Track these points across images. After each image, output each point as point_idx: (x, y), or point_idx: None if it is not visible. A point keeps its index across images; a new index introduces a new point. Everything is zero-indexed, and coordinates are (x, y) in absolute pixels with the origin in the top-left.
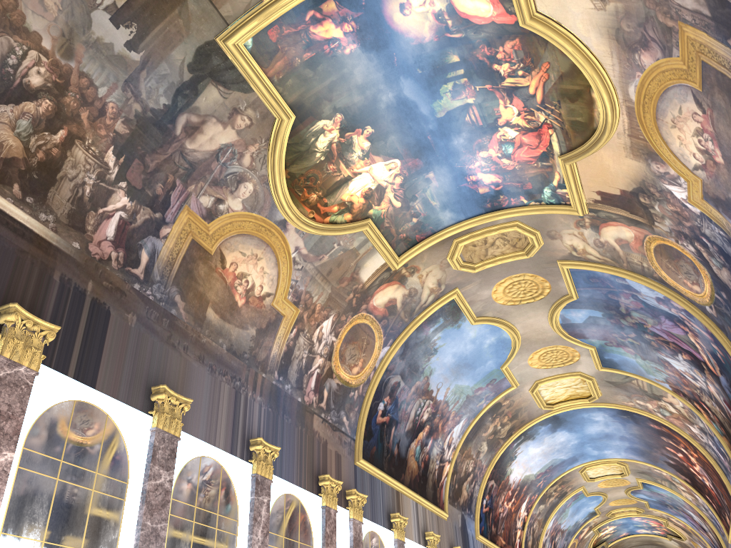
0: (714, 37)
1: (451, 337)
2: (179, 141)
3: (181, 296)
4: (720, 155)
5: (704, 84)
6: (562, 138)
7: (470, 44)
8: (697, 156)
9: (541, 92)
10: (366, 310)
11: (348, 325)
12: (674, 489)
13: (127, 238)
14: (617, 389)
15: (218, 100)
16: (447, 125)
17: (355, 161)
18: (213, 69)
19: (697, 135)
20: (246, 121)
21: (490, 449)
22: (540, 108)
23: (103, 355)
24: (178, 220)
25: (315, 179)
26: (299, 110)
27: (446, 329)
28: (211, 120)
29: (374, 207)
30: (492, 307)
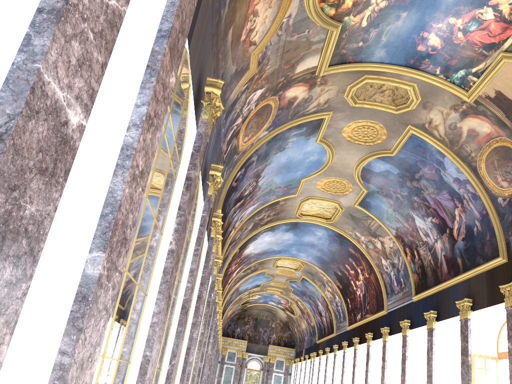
0: None
1: (297, 145)
2: None
3: (229, 1)
4: None
5: None
6: None
7: None
8: None
9: None
10: (279, 97)
11: (265, 101)
12: (321, 288)
13: None
14: (351, 221)
15: None
16: None
17: None
18: None
19: None
20: None
21: (251, 229)
22: None
23: (197, 18)
24: None
25: None
26: None
27: (301, 137)
28: None
29: (351, 16)
30: (336, 136)
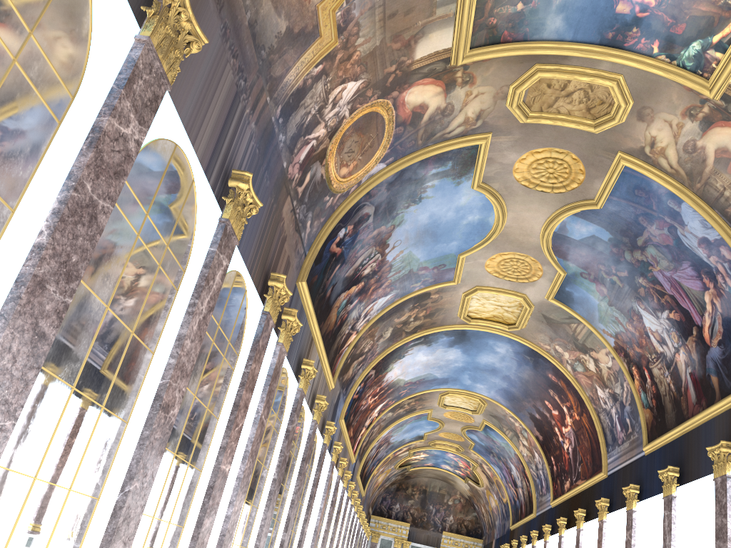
0: None
1: (443, 193)
2: None
3: None
4: None
5: None
6: None
7: None
8: None
9: None
10: (394, 101)
11: (368, 106)
12: (513, 441)
13: None
14: (546, 328)
15: None
16: None
17: None
18: None
19: None
20: None
21: (390, 339)
22: None
23: None
24: None
25: None
26: None
27: (446, 179)
28: None
29: None
30: (505, 178)
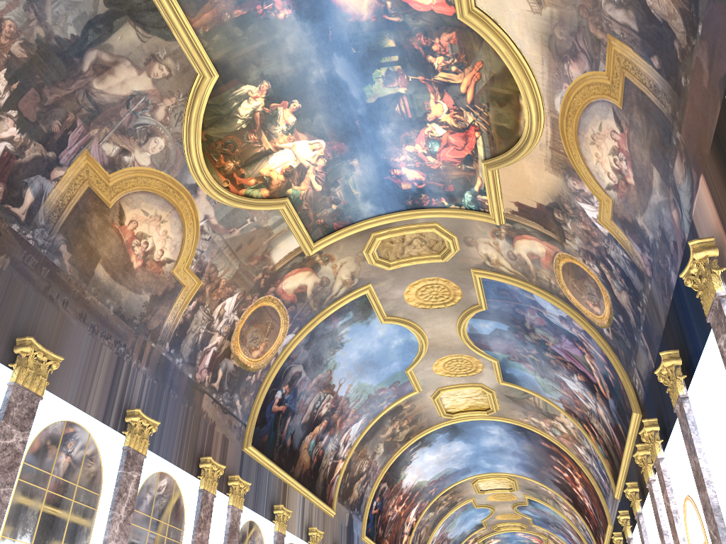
0: (639, 53)
1: (359, 333)
2: (85, 78)
3: (68, 246)
4: (632, 176)
5: (624, 102)
6: (487, 142)
7: (407, 30)
8: (611, 176)
9: (472, 92)
10: (274, 293)
11: (253, 305)
12: (557, 508)
13: (11, 173)
14: (515, 405)
15: (134, 43)
16: (377, 112)
17: (278, 135)
18: (132, 7)
19: (613, 154)
20: (164, 71)
21: (387, 452)
22: (469, 108)
23: None
24: (74, 164)
25: (233, 147)
26: (224, 70)
27: (355, 324)
28: (125, 63)
29: (293, 186)
30: (404, 308)
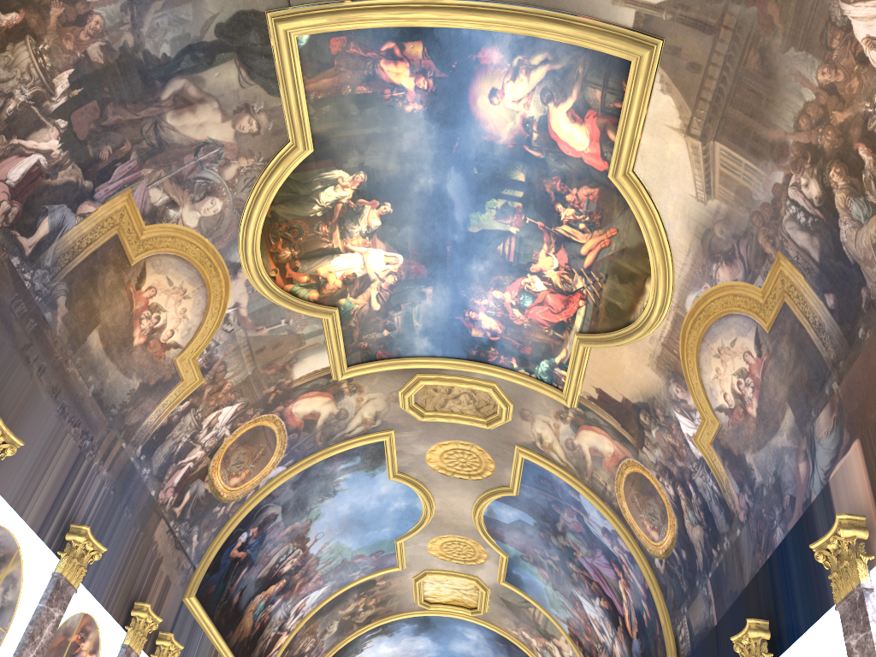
0: (811, 284)
1: (359, 484)
2: (160, 108)
3: (67, 300)
4: (755, 407)
5: (774, 327)
6: (590, 315)
7: (544, 169)
8: (727, 397)
9: (593, 257)
10: (280, 414)
11: (251, 422)
12: None
13: (33, 193)
14: (508, 612)
15: (232, 85)
16: (475, 244)
17: (353, 235)
18: (245, 46)
19: (740, 376)
20: (253, 127)
21: (339, 632)
22: (583, 272)
23: None
24: (109, 203)
25: (298, 233)
26: (320, 146)
27: (358, 472)
28: (212, 104)
29: (348, 297)
30: (421, 467)
